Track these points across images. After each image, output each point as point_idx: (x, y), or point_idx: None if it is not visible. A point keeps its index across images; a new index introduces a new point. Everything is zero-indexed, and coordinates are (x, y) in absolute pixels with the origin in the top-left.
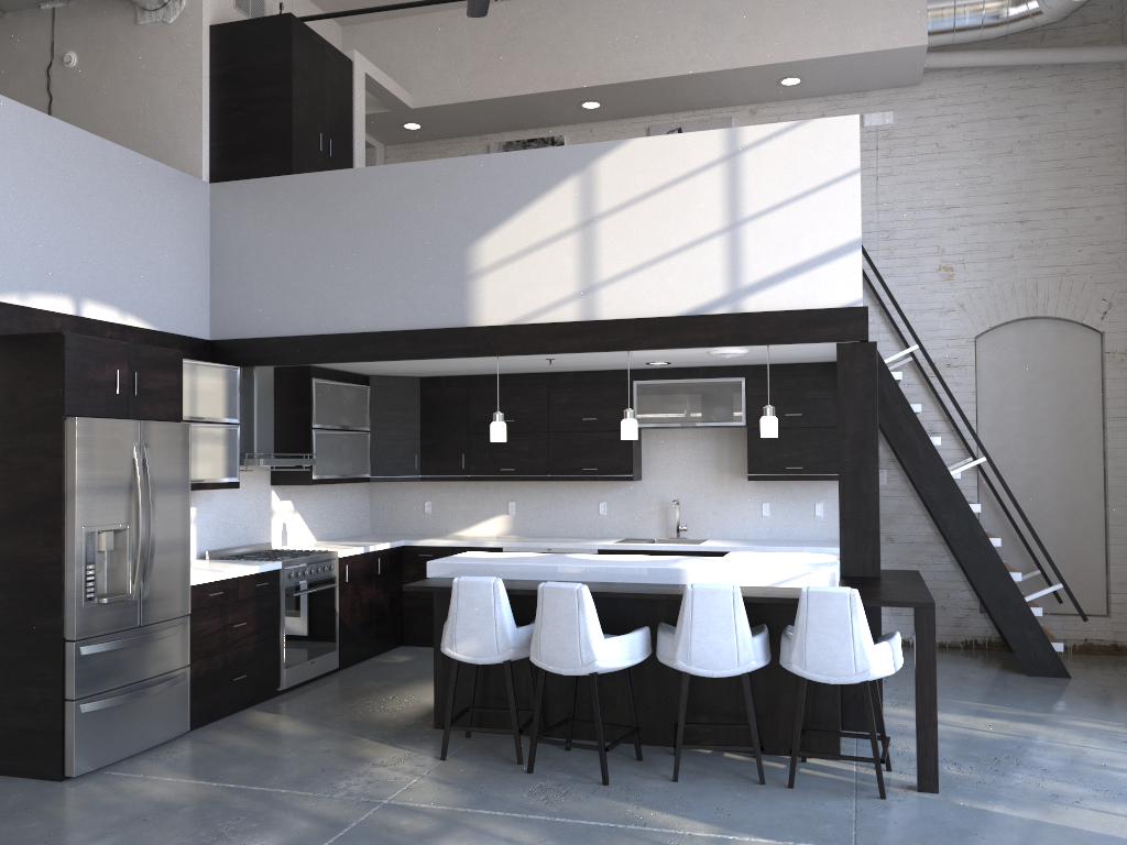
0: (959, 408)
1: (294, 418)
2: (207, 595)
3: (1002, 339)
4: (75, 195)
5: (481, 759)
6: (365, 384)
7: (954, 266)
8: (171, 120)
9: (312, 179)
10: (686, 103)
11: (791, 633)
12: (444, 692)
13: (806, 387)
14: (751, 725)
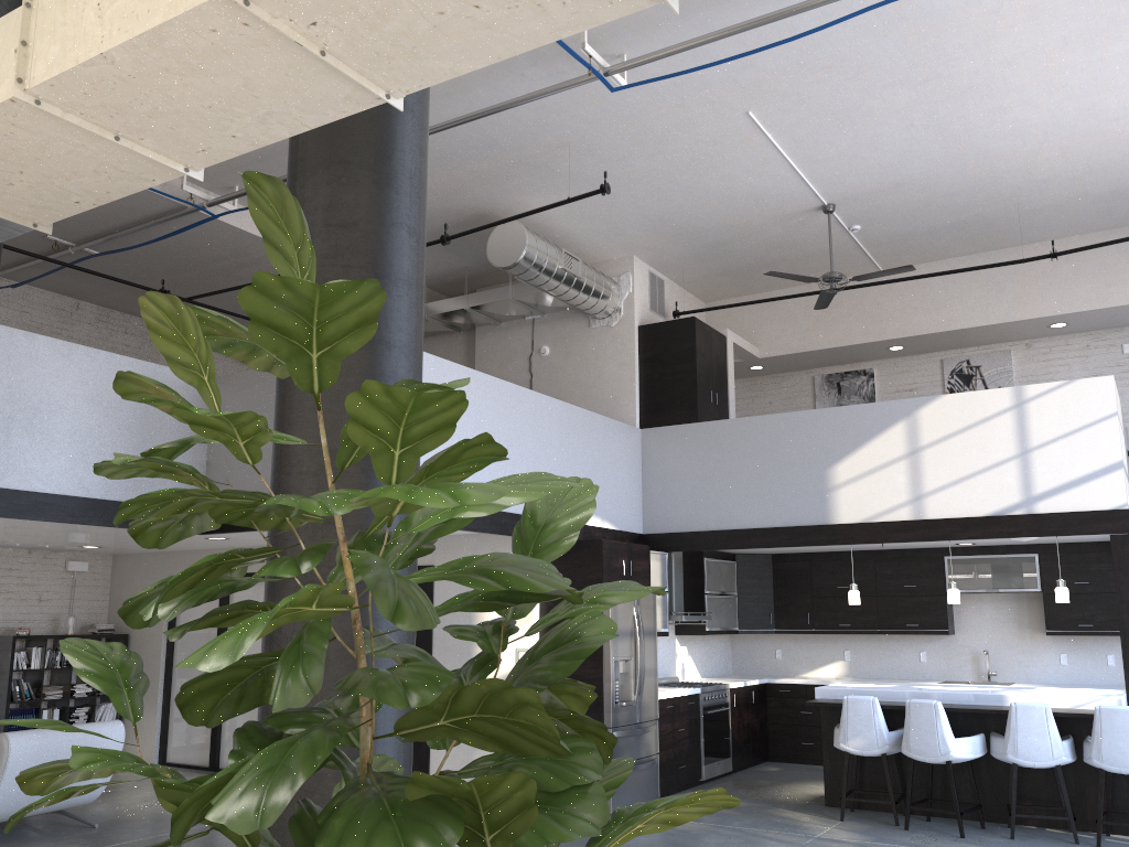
0: None
1: (691, 586)
2: (665, 707)
3: None
4: (581, 449)
5: (868, 822)
6: (733, 560)
7: None
8: (613, 388)
9: (712, 425)
10: (972, 342)
11: (1090, 740)
12: (831, 780)
13: (1090, 561)
14: (1065, 801)
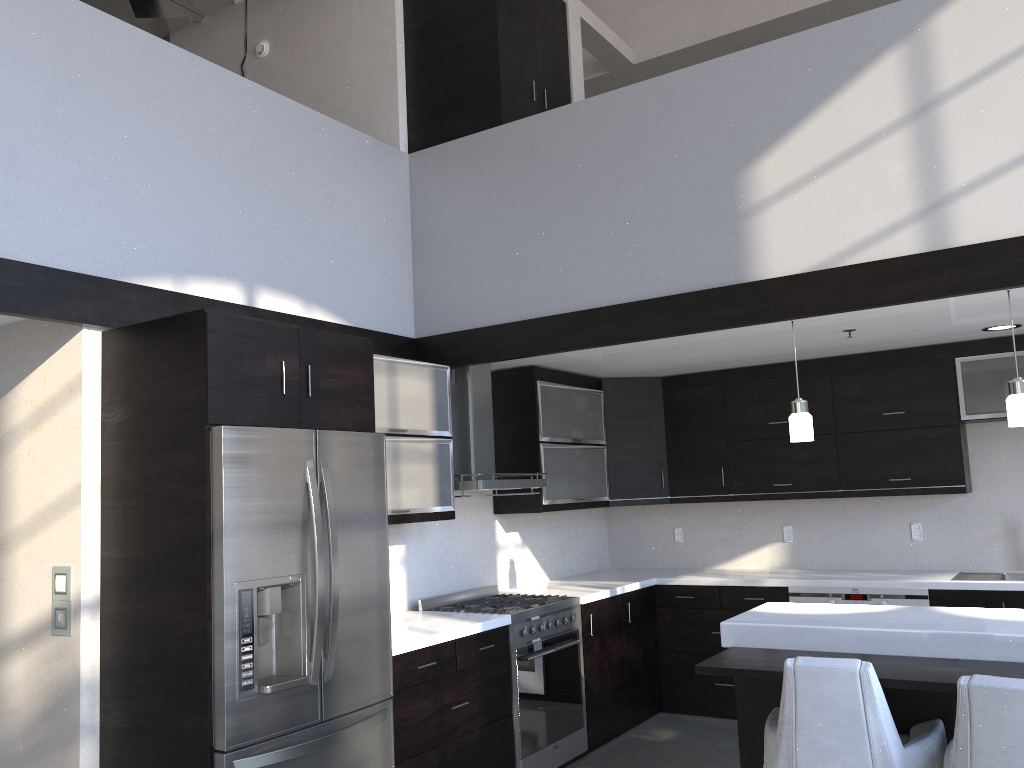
0: None
1: (517, 431)
2: (415, 668)
3: None
4: (244, 159)
5: None
6: (598, 388)
7: None
8: (364, 90)
9: (525, 126)
10: None
11: None
12: None
13: None
14: None
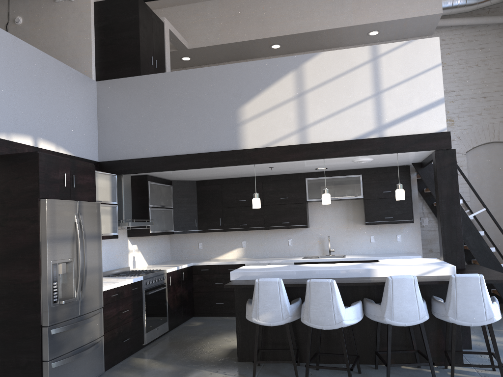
0: (470, 185)
1: (139, 202)
2: (110, 296)
3: (478, 153)
4: (33, 82)
5: None
6: (170, 184)
7: (454, 119)
8: (74, 49)
9: (152, 77)
10: (321, 45)
11: (438, 300)
12: (242, 342)
13: (392, 178)
14: (427, 351)
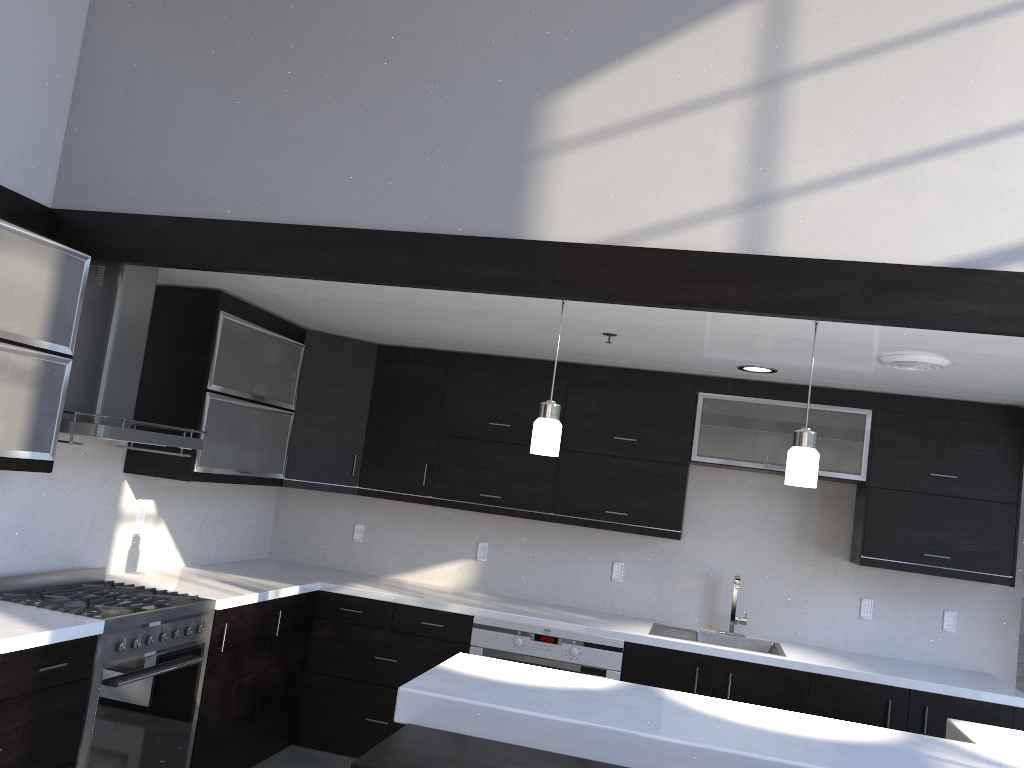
0: None
1: (179, 370)
2: None
3: None
4: None
5: None
6: (299, 340)
7: None
8: None
9: None
10: None
11: None
12: None
13: (966, 438)
14: None
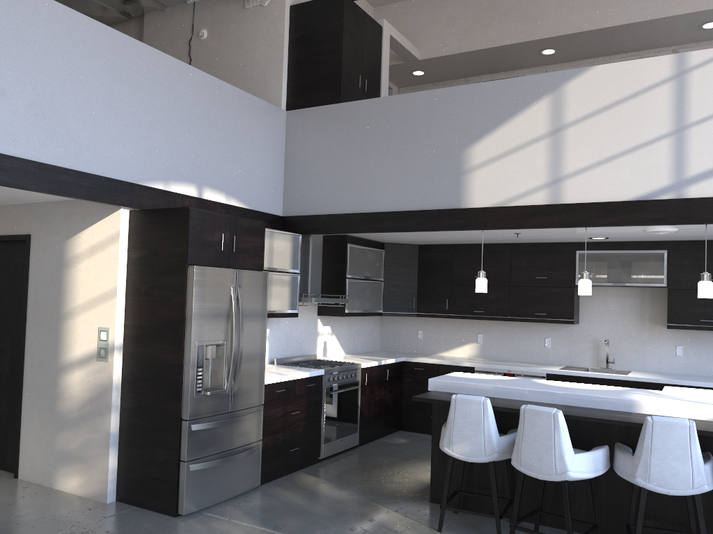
0: None
1: (334, 270)
2: (275, 391)
3: None
4: (201, 117)
5: None
6: (381, 248)
7: None
8: (263, 70)
9: (353, 106)
10: (621, 47)
11: None
12: (438, 476)
13: None
14: None
